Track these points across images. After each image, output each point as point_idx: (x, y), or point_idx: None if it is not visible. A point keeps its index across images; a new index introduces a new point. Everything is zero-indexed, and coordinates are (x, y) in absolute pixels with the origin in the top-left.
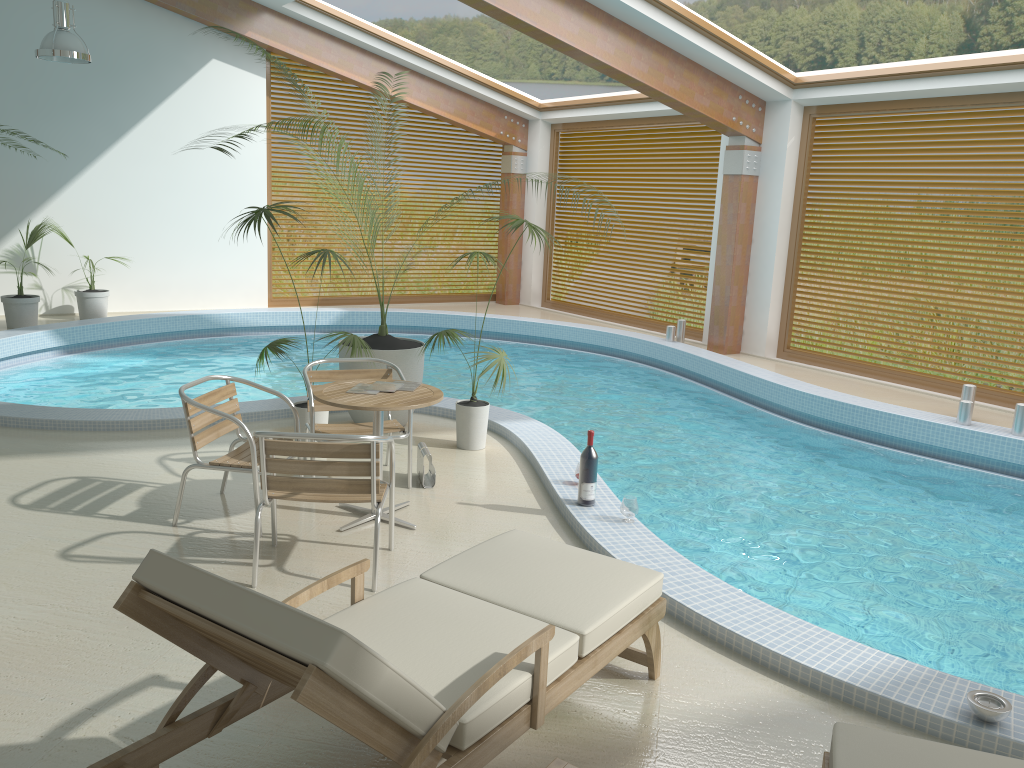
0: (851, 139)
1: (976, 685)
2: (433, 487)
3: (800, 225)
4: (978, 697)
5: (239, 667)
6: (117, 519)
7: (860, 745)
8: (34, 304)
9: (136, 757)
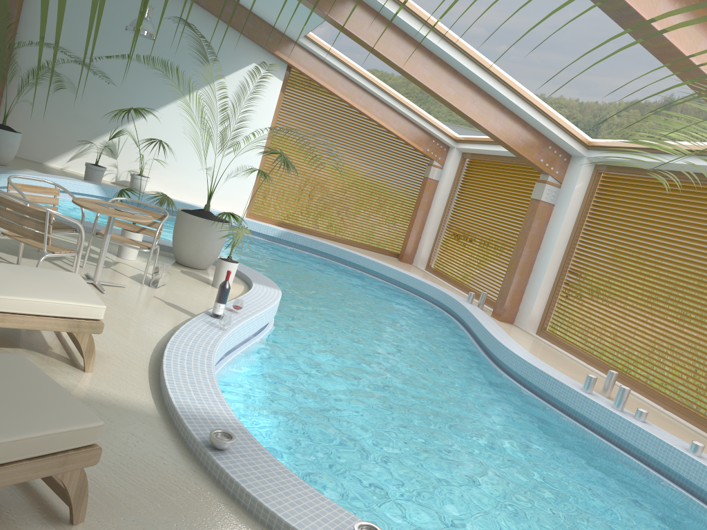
0: (621, 192)
1: (252, 440)
2: (156, 288)
3: (573, 244)
4: (222, 433)
5: None
6: None
7: (1, 357)
8: (101, 171)
9: None
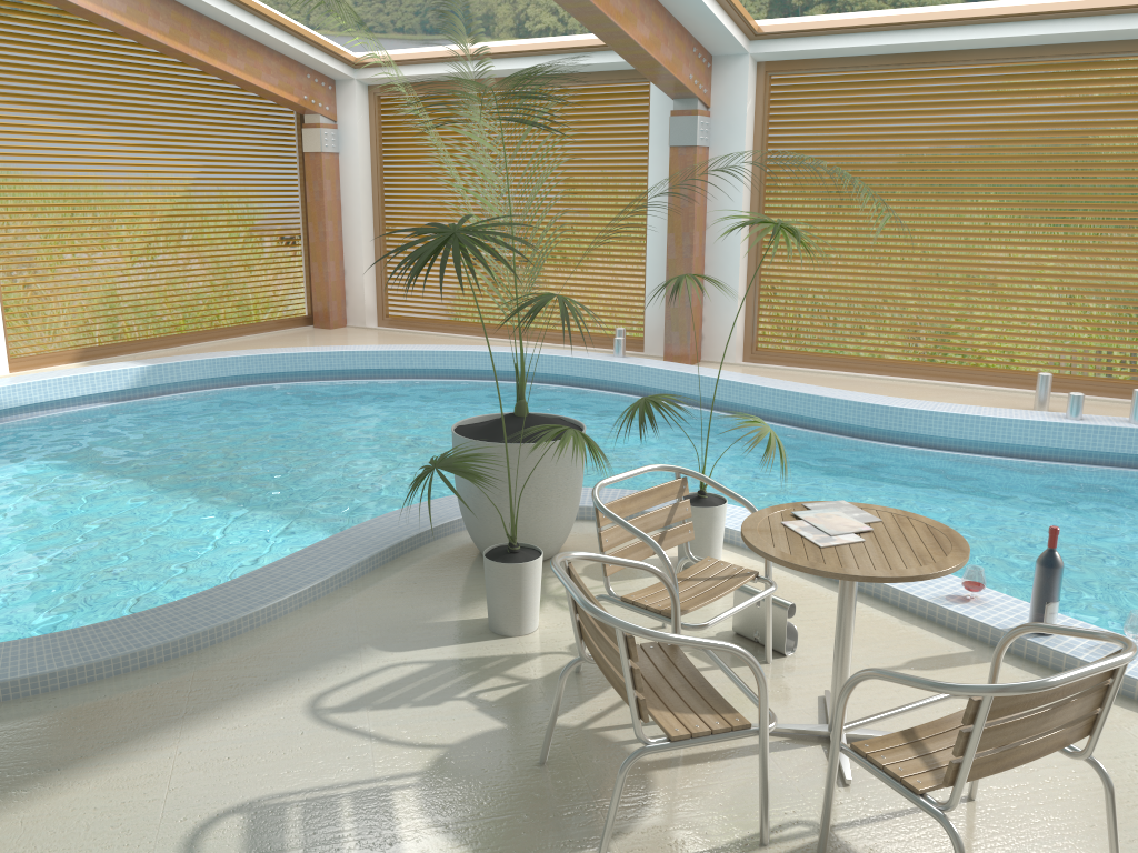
0: (814, 101)
1: None
2: (792, 651)
3: (763, 204)
4: None
5: None
6: None
7: None
8: None
9: None
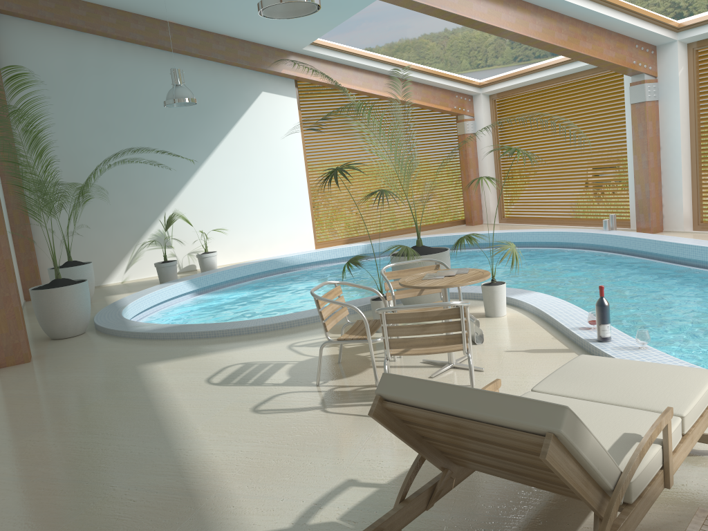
0: None
1: None
2: (482, 343)
3: (697, 130)
4: None
5: (440, 458)
6: (279, 385)
7: None
8: (174, 265)
9: (388, 524)
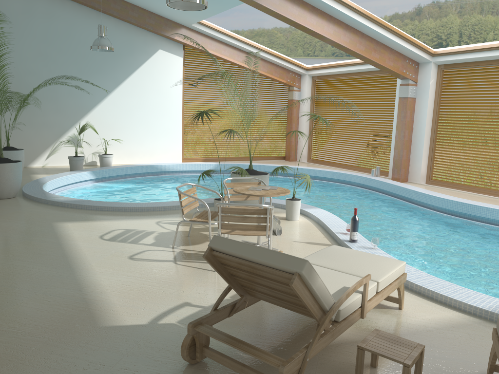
0: (461, 79)
1: None
2: (280, 235)
3: (436, 120)
4: None
5: (240, 288)
6: (147, 245)
7: None
8: (82, 160)
9: (205, 321)
